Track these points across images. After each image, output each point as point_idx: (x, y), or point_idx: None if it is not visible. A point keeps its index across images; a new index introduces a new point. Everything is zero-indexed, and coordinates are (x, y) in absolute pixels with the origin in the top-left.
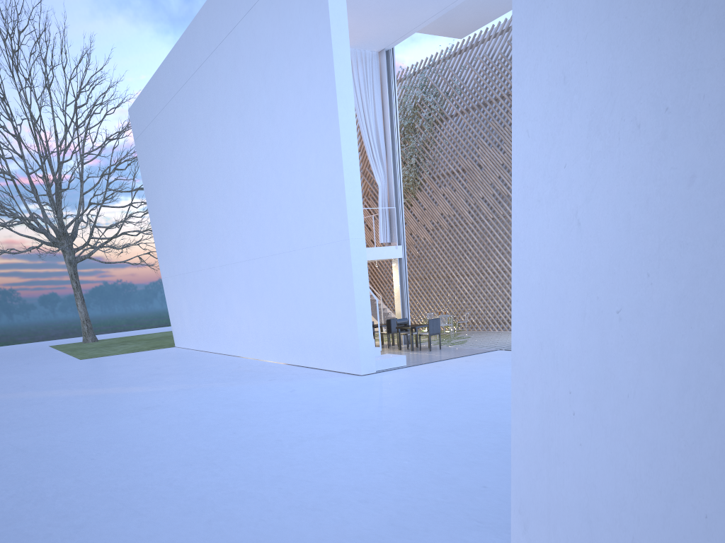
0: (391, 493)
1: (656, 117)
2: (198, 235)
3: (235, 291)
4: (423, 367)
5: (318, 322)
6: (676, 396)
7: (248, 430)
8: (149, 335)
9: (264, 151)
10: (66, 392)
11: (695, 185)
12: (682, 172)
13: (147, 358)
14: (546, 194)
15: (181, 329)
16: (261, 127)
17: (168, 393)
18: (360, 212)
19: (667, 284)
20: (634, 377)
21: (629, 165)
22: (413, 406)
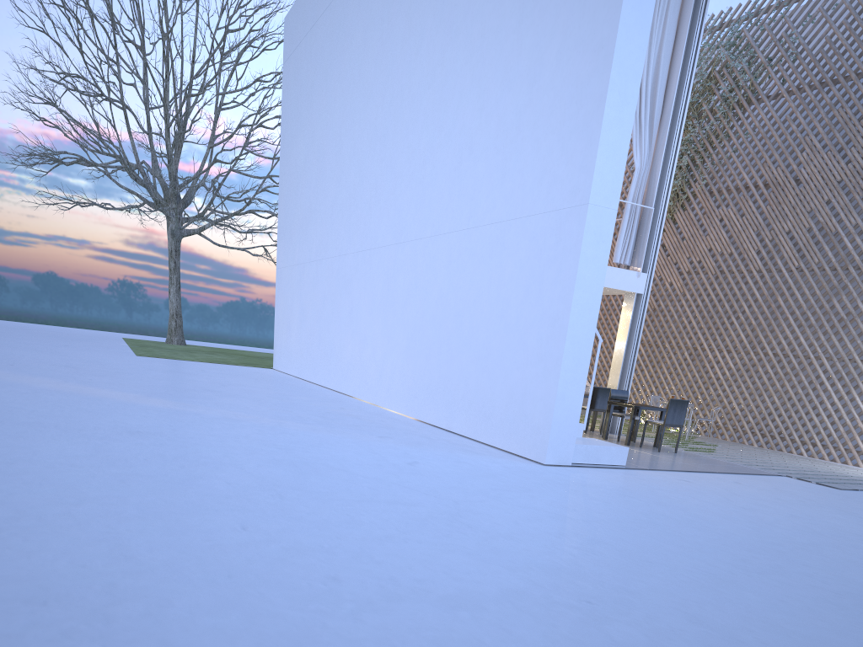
0: None
1: None
2: (335, 203)
3: (367, 294)
4: (656, 475)
5: (488, 356)
6: None
7: (279, 527)
8: (252, 352)
9: (466, 49)
10: (52, 384)
11: None
12: None
13: (222, 372)
14: None
15: (285, 345)
16: (471, 5)
17: (198, 418)
18: (621, 157)
19: None
20: None
21: None
22: (674, 558)
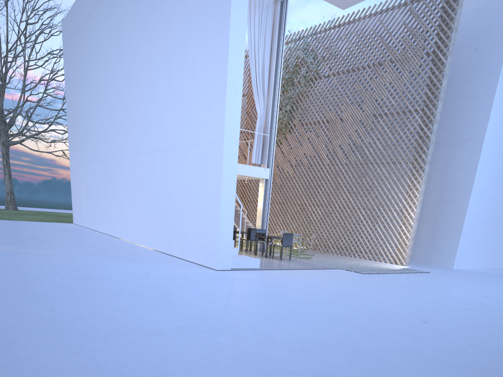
0: None
1: None
2: (100, 130)
3: (122, 181)
4: (274, 272)
5: (186, 215)
6: None
7: (70, 307)
8: (61, 213)
9: (160, 55)
10: None
11: None
12: None
13: (41, 227)
14: None
15: (79, 209)
16: (160, 32)
17: (27, 256)
18: (237, 117)
19: None
20: None
21: None
22: (262, 309)
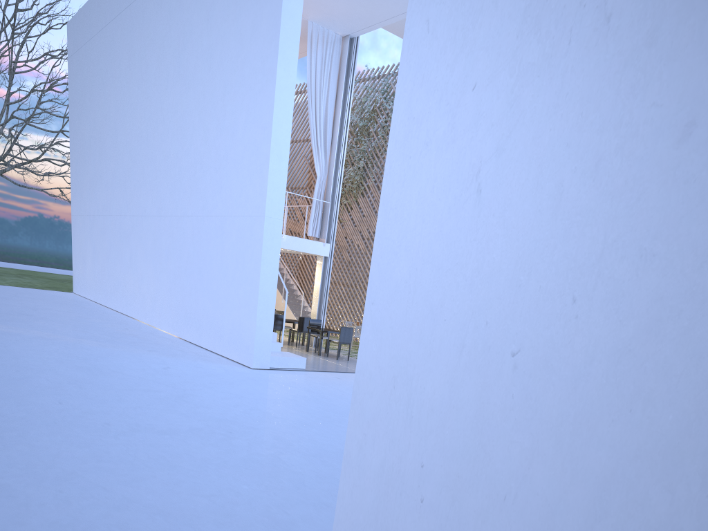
0: (202, 528)
1: (644, 2)
2: (115, 176)
3: (141, 246)
4: (321, 374)
5: (219, 300)
6: (581, 522)
7: (80, 402)
8: (54, 275)
9: (195, 99)
10: None
11: (692, 142)
12: (673, 113)
13: (31, 297)
14: (439, 134)
15: (82, 275)
16: (196, 72)
17: (21, 338)
18: (282, 190)
19: (603, 323)
20: (519, 469)
21: (579, 94)
22: (290, 416)
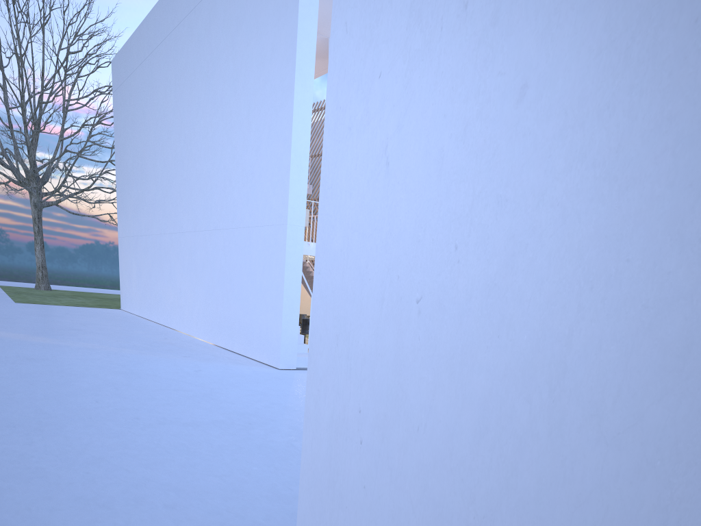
0: (210, 502)
1: None
2: (155, 198)
3: (179, 261)
4: None
5: (248, 306)
6: (471, 440)
7: (114, 401)
8: (106, 295)
9: (223, 120)
10: None
11: (526, 102)
12: (512, 79)
13: (82, 314)
14: (358, 119)
15: (128, 292)
16: (224, 95)
17: (68, 349)
18: (303, 199)
19: (476, 264)
20: (427, 402)
21: (450, 71)
22: None
